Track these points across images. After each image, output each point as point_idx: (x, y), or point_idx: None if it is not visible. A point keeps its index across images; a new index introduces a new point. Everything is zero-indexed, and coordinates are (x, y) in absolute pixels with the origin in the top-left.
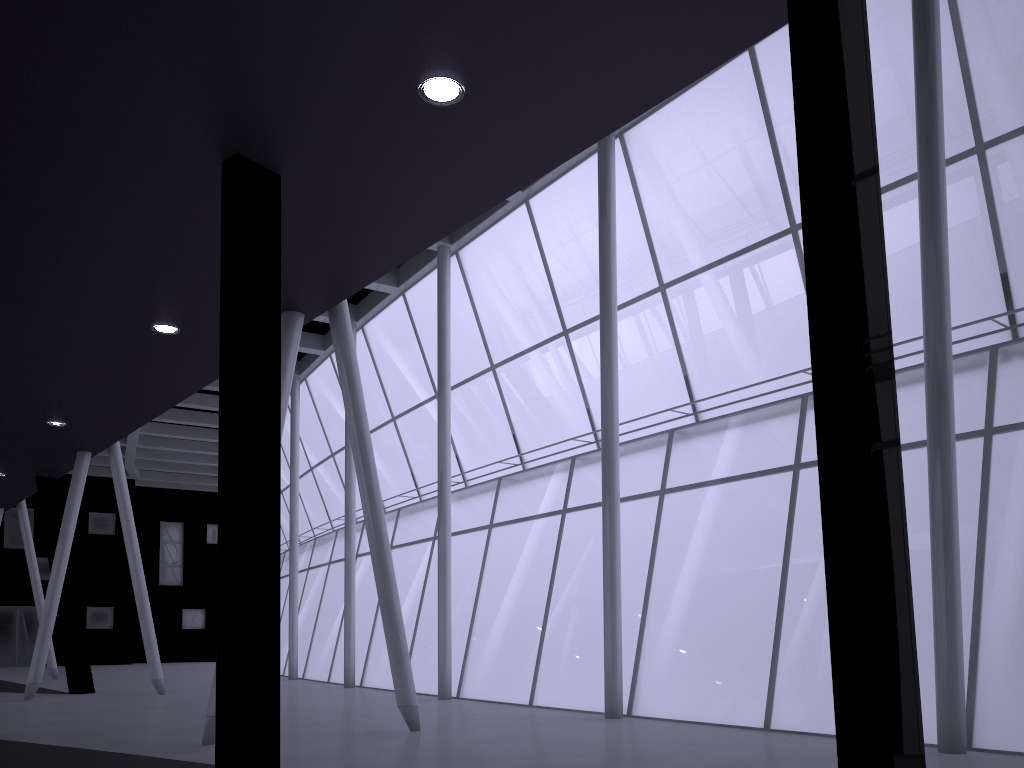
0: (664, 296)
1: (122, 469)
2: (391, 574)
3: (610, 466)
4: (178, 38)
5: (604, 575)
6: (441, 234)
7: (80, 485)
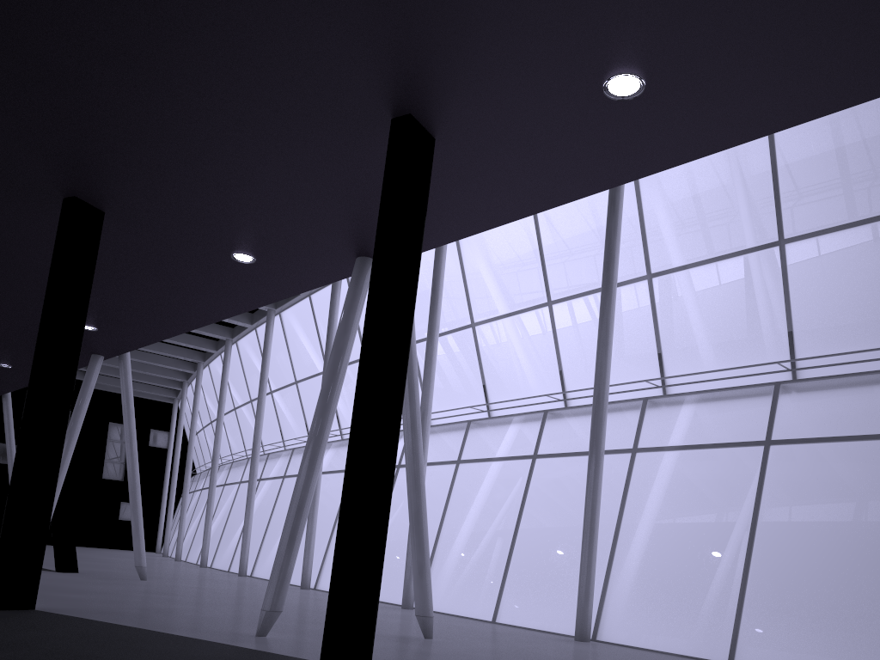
0: (650, 284)
1: (130, 375)
2: (424, 498)
3: (599, 424)
4: (423, 5)
5: (585, 517)
6: (541, 209)
7: (91, 385)
